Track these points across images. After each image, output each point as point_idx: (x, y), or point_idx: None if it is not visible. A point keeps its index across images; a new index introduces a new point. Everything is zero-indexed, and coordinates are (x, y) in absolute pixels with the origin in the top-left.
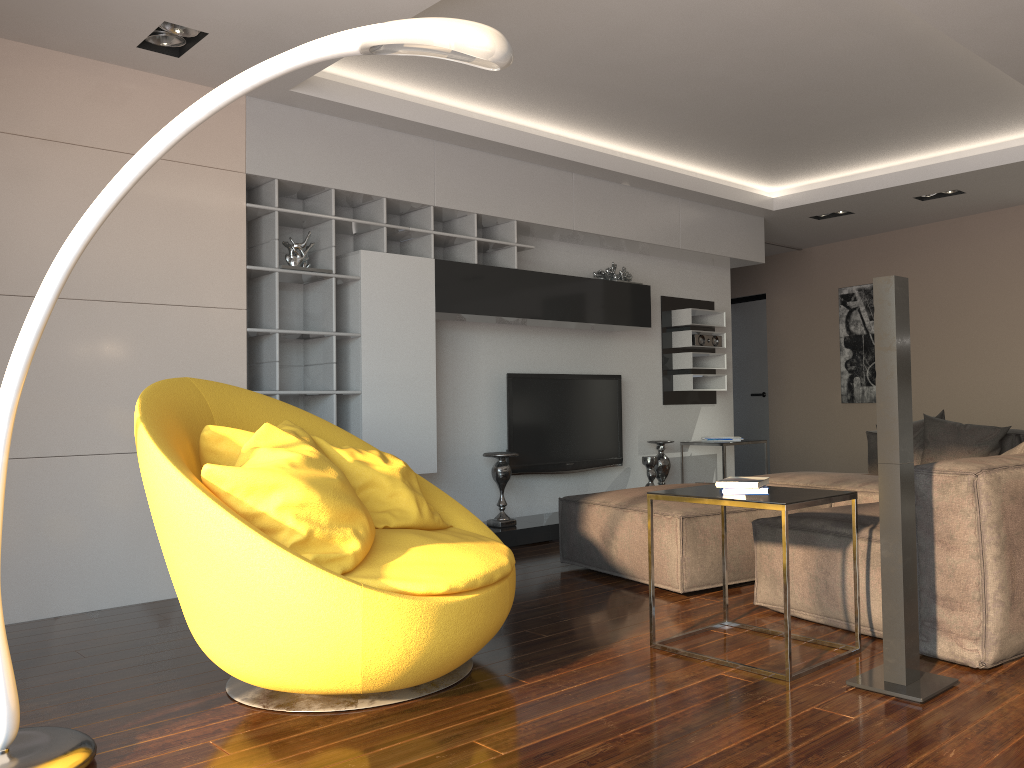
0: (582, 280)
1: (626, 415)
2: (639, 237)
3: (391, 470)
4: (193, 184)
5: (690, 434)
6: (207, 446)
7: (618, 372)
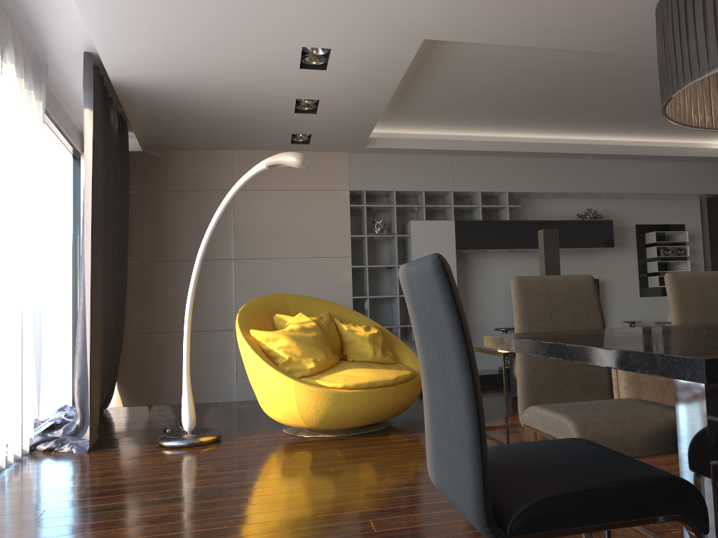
0: (557, 222)
1: (608, 304)
2: (602, 190)
3: (364, 334)
4: (324, 199)
5: (665, 316)
6: (275, 322)
7: (600, 277)
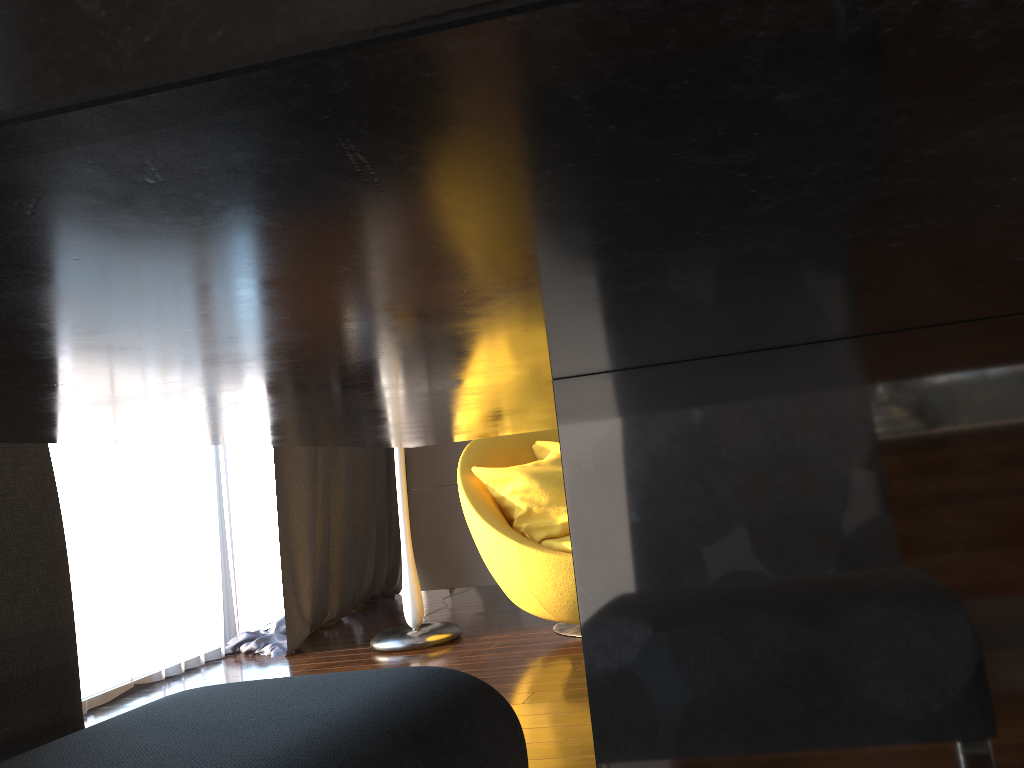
0: None
1: None
2: None
3: None
4: None
5: None
6: (536, 455)
7: None
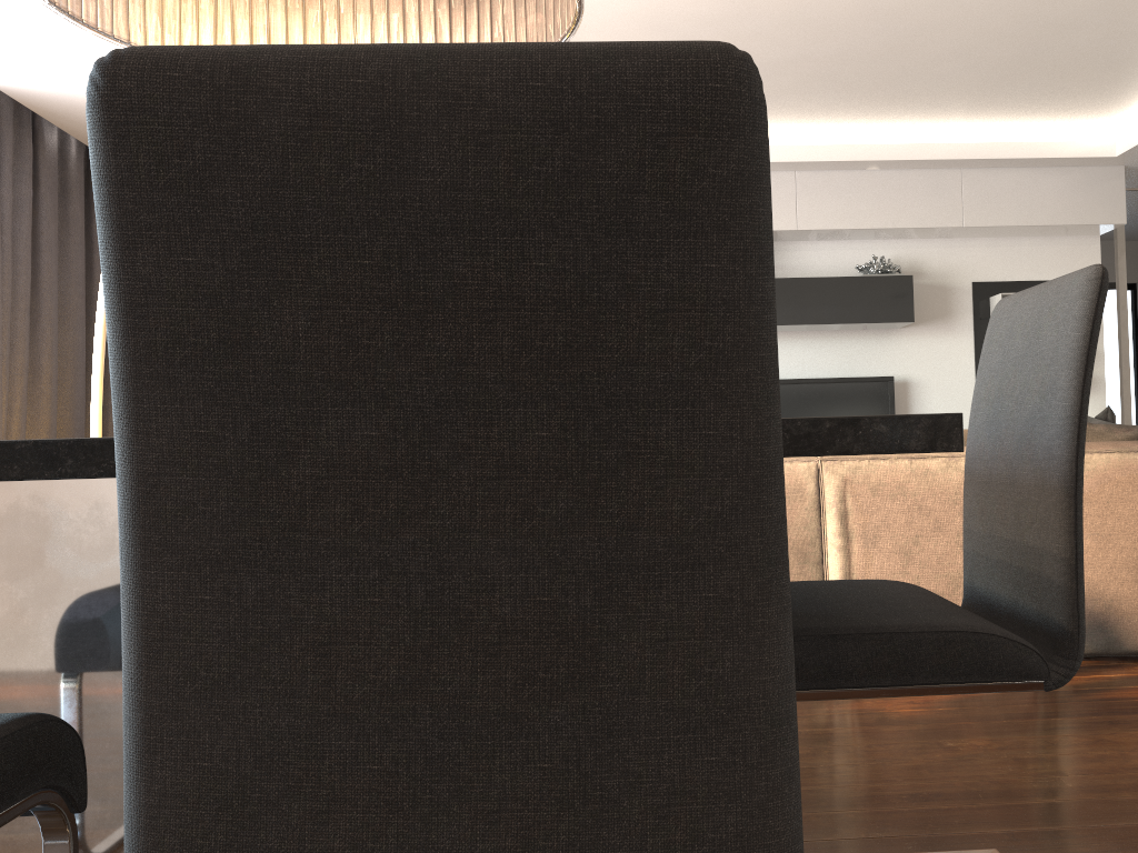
0: (809, 280)
1: None
2: (894, 223)
3: None
4: None
5: None
6: None
7: (903, 373)
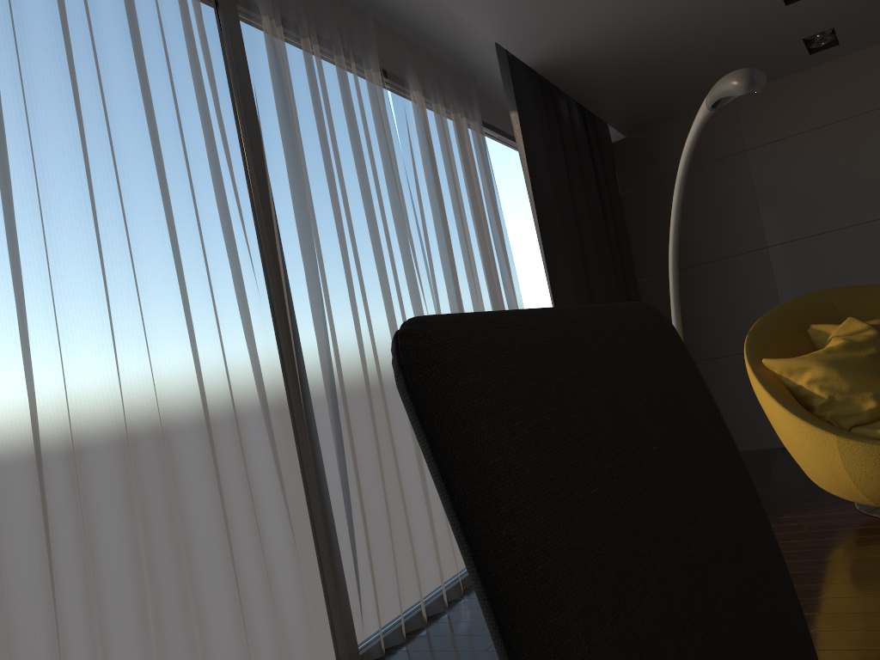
0: None
1: None
2: None
3: None
4: None
5: None
6: (812, 338)
7: None
